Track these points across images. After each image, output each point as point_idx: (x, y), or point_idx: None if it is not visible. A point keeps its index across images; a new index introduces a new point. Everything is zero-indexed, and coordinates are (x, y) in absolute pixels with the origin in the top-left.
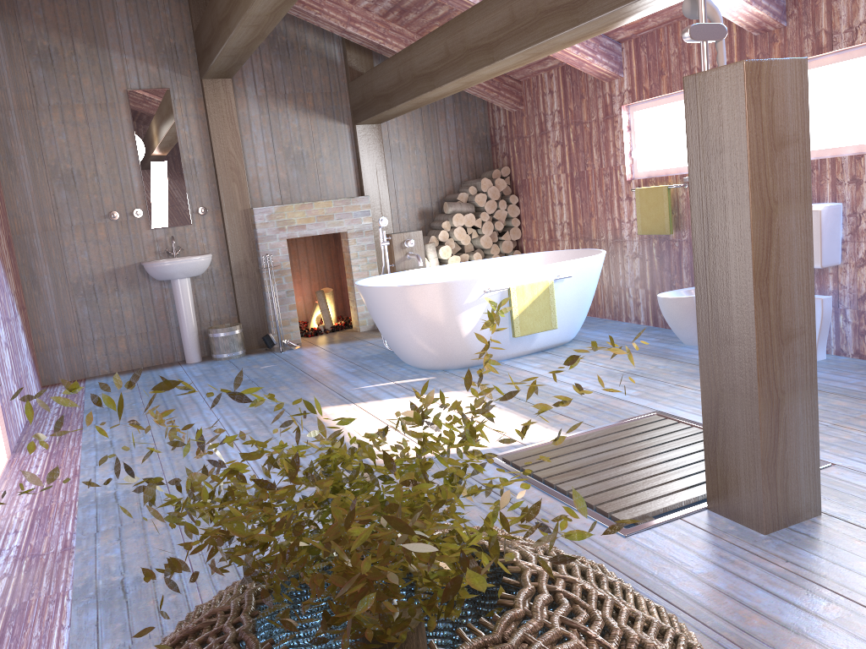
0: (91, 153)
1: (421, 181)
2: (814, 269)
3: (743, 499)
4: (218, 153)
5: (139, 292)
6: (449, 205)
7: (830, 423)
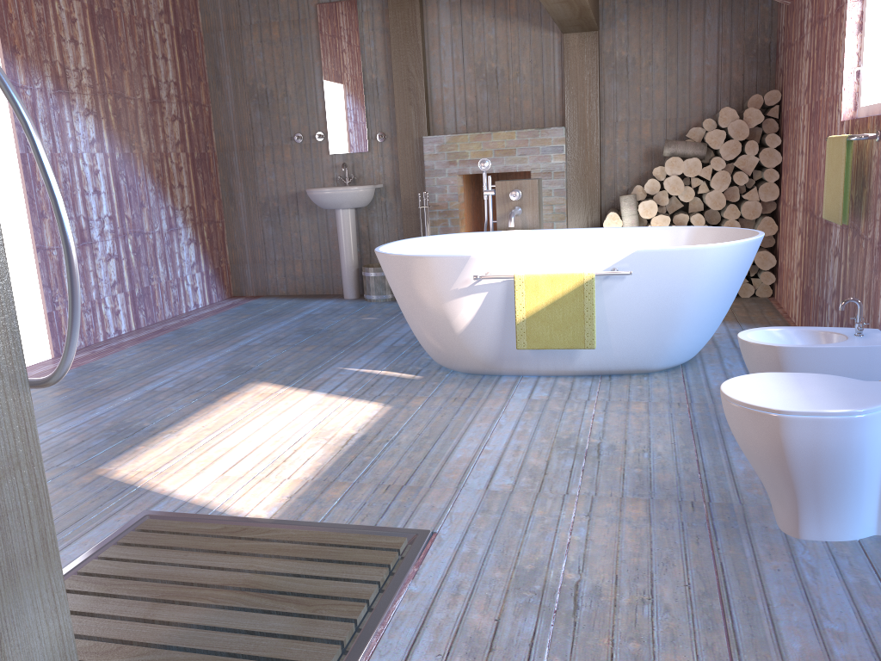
0: (283, 73)
1: (654, 109)
2: None
3: None
4: (397, 72)
5: (316, 219)
6: (666, 145)
7: None
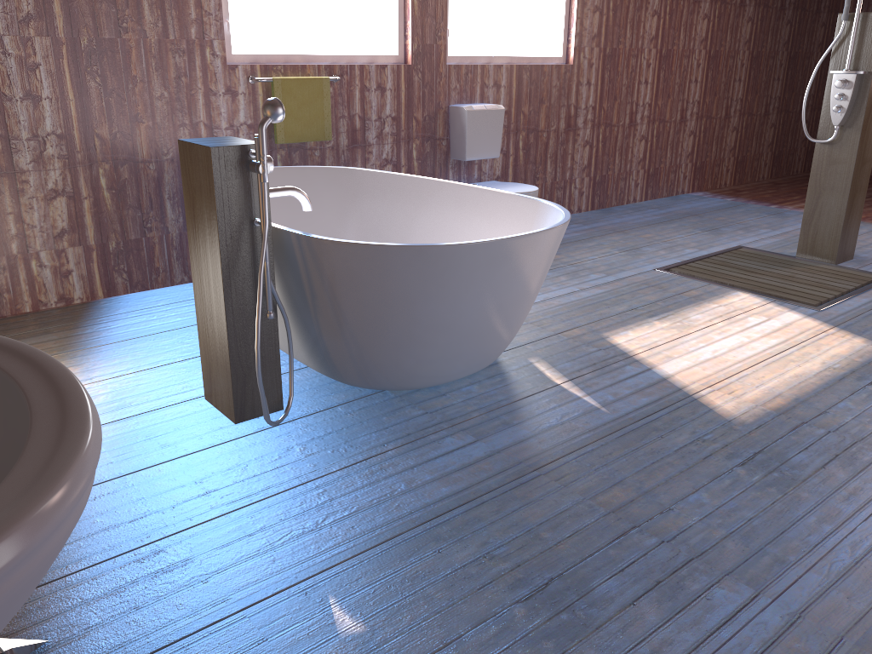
0: None
1: None
2: (465, 161)
3: (850, 246)
4: None
5: None
6: None
7: (661, 242)
